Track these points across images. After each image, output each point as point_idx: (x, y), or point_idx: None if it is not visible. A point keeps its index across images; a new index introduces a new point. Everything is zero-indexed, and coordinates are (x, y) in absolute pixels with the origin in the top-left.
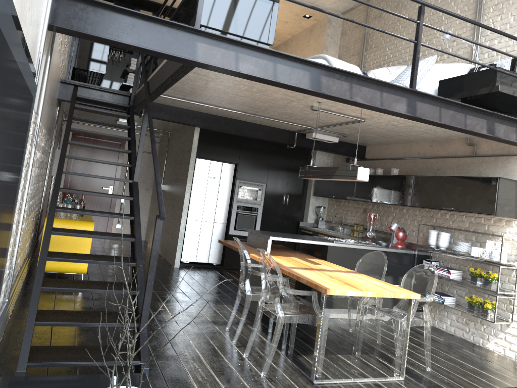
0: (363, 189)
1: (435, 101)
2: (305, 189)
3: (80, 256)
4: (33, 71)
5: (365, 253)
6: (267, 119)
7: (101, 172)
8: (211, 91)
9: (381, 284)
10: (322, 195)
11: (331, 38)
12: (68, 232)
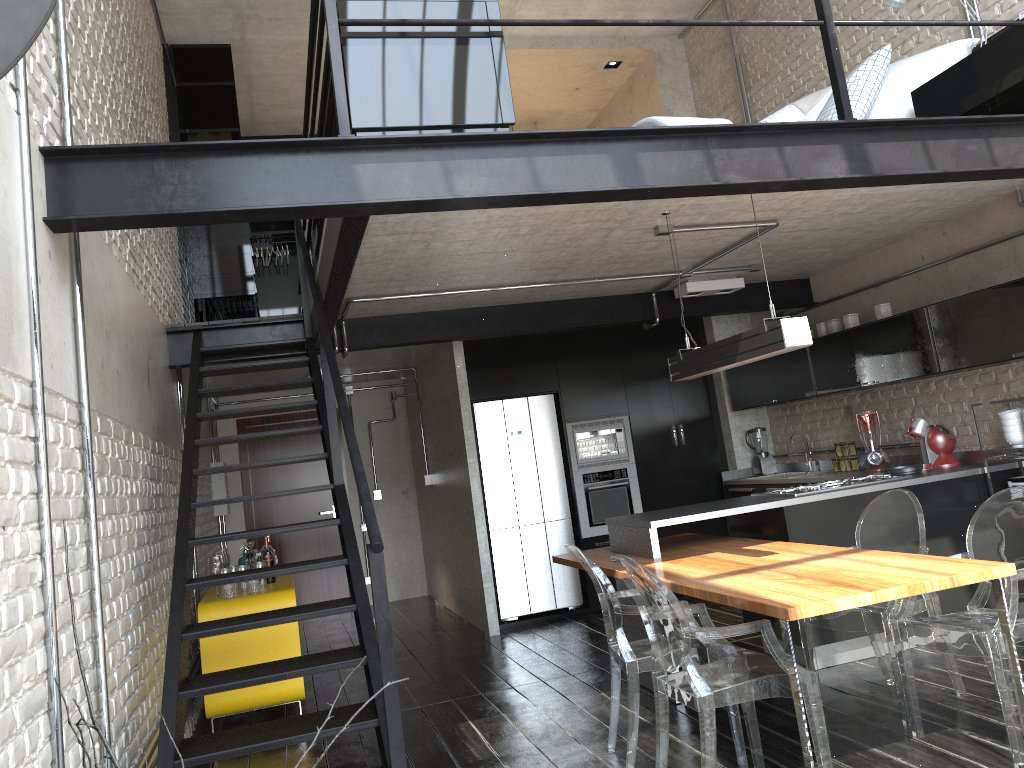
0: (828, 368)
1: (908, 130)
2: (713, 403)
3: (249, 673)
4: None
5: (871, 501)
6: (582, 283)
7: (309, 483)
8: (445, 261)
9: (918, 562)
10: (750, 405)
11: (673, 89)
12: (216, 627)
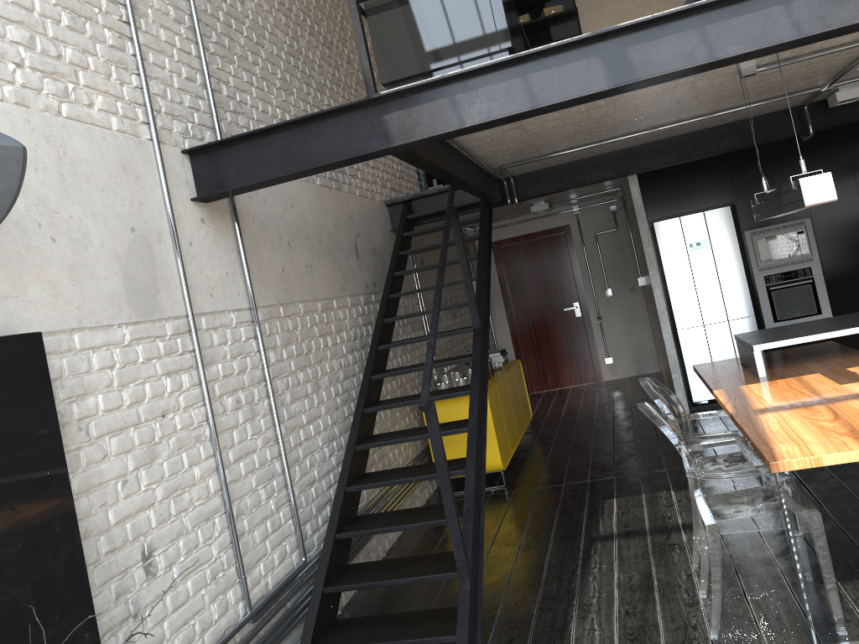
0: None
1: None
2: None
3: (394, 475)
4: (13, 341)
5: None
6: (710, 117)
7: (552, 286)
8: (554, 132)
9: None
10: None
11: None
12: (376, 442)
